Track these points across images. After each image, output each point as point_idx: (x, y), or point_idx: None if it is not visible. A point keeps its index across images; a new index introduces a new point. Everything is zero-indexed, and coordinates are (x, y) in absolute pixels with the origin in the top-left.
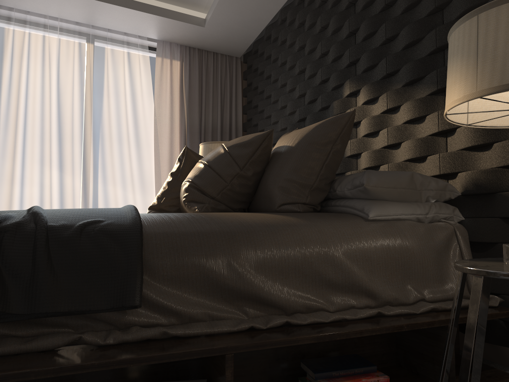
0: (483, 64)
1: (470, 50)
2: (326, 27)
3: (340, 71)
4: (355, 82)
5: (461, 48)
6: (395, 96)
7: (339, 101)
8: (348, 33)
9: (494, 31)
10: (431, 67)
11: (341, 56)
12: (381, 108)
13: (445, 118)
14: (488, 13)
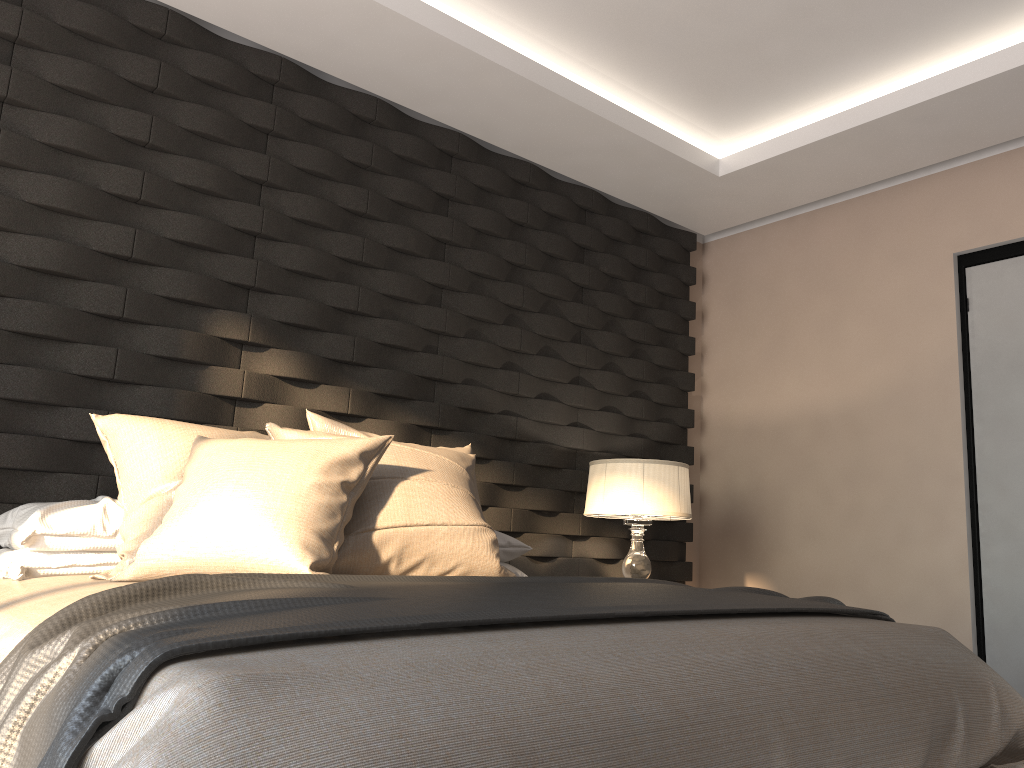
0: (682, 497)
1: (676, 485)
2: (149, 147)
3: (215, 282)
4: (265, 330)
5: (669, 480)
6: (364, 402)
7: (205, 338)
8: (255, 231)
9: (684, 480)
10: (422, 393)
11: (208, 250)
12: (330, 405)
13: (635, 514)
14: (682, 468)
